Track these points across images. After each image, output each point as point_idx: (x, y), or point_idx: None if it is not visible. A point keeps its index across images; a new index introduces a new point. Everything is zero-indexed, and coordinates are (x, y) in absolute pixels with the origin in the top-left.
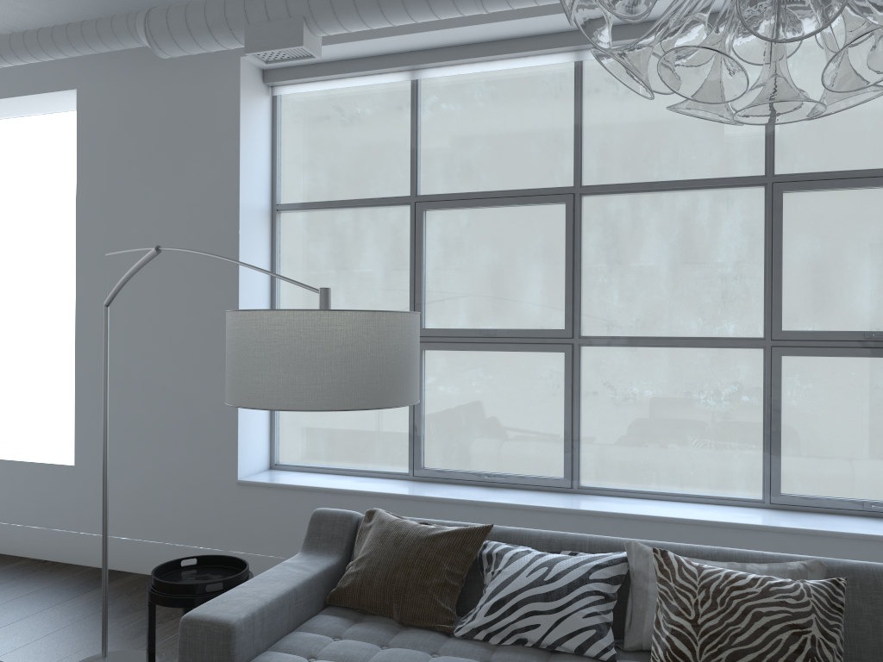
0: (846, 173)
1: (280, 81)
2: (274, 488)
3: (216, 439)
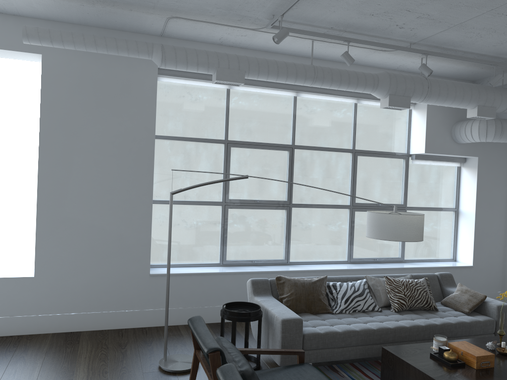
0: (374, 152)
1: (165, 75)
2: (171, 275)
3: (137, 254)
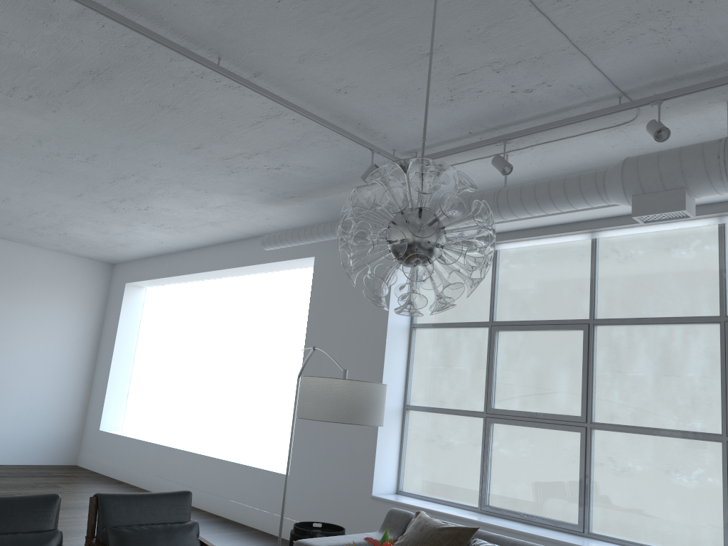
0: None
1: None
2: (391, 503)
3: (363, 467)
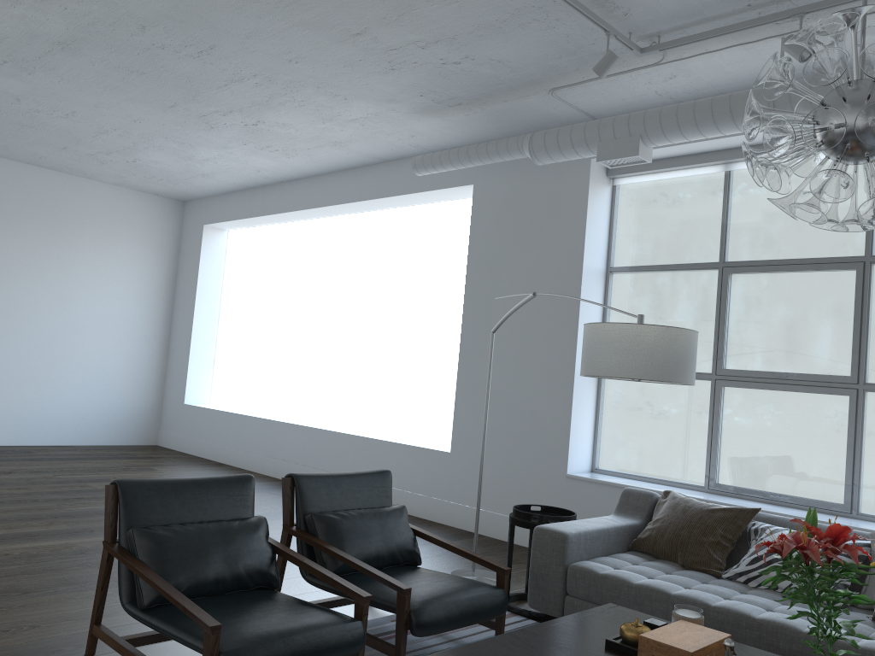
0: None
1: (619, 174)
2: (594, 482)
3: (553, 441)
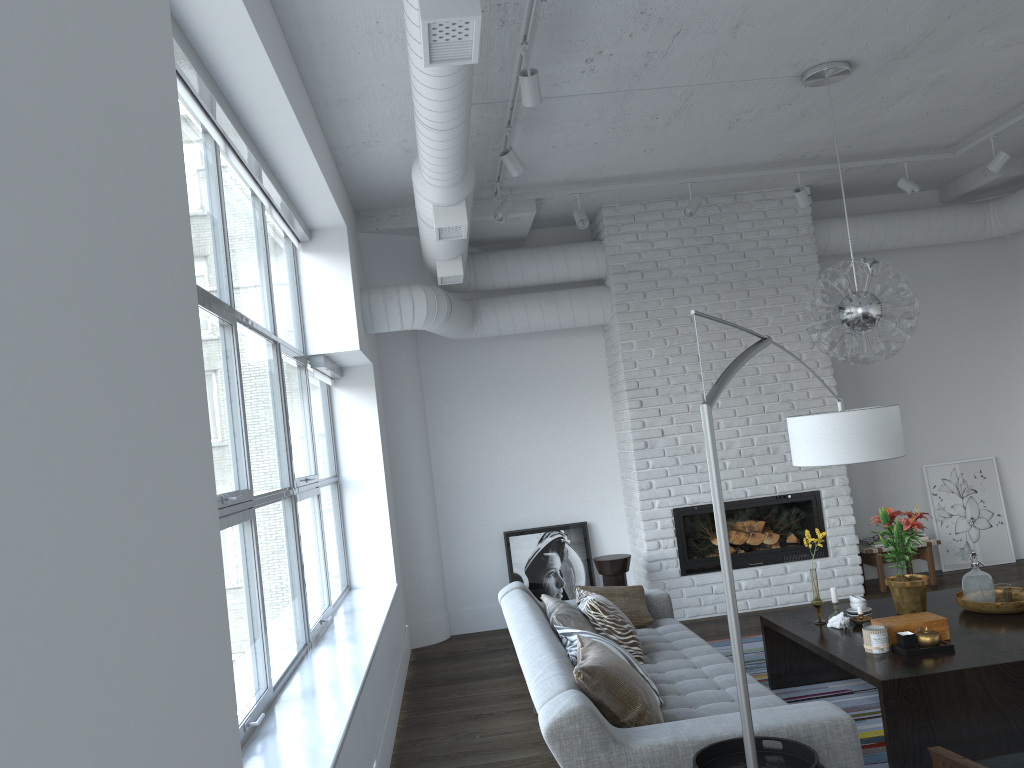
0: (289, 345)
1: None
2: None
3: None
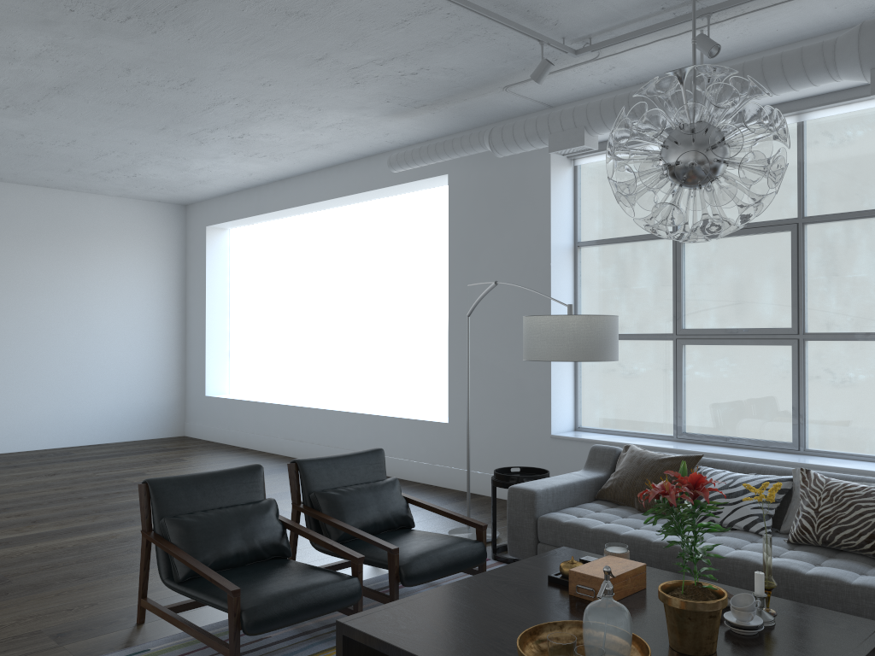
0: None
1: (578, 156)
2: (575, 440)
3: (537, 406)
